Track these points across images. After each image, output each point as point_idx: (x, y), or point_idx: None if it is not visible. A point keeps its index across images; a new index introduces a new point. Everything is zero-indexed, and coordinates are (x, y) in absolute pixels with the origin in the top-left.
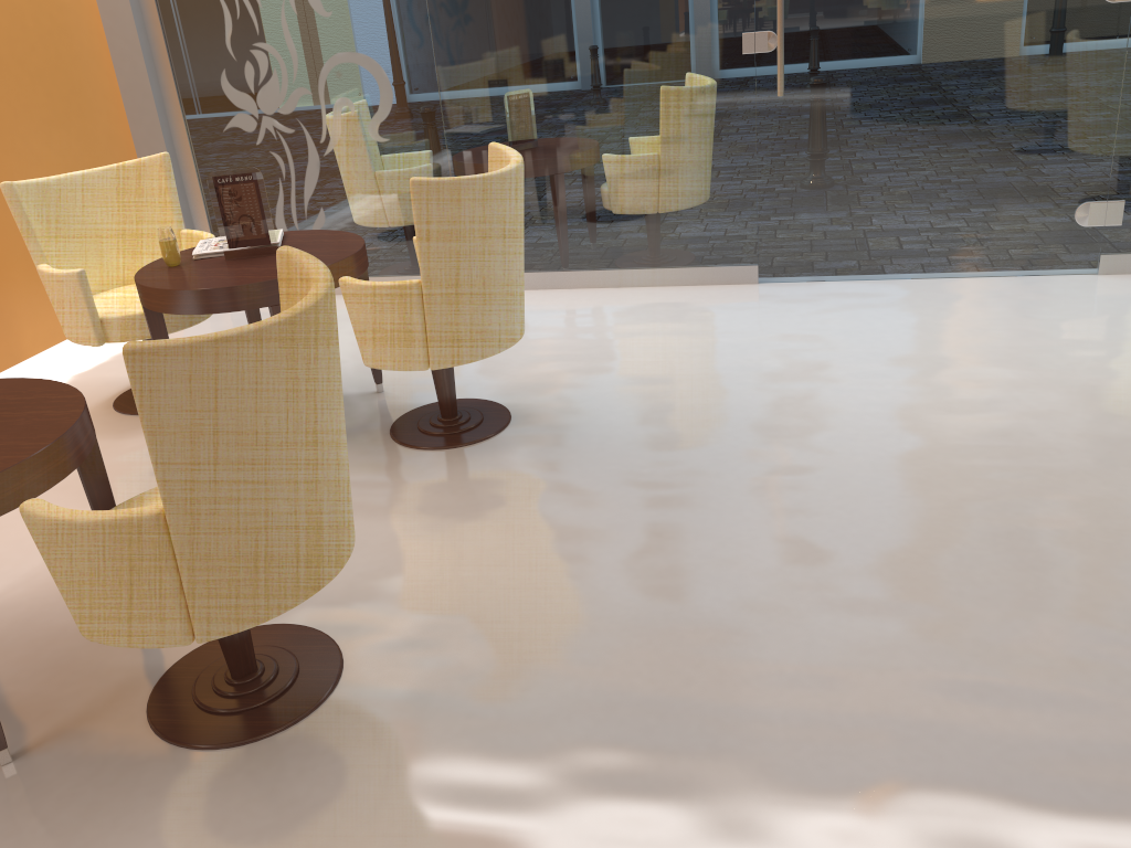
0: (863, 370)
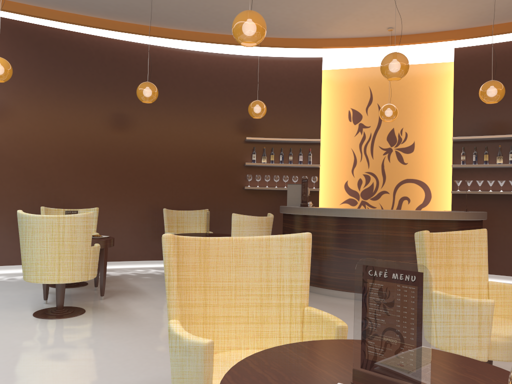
0: (54, 375)
